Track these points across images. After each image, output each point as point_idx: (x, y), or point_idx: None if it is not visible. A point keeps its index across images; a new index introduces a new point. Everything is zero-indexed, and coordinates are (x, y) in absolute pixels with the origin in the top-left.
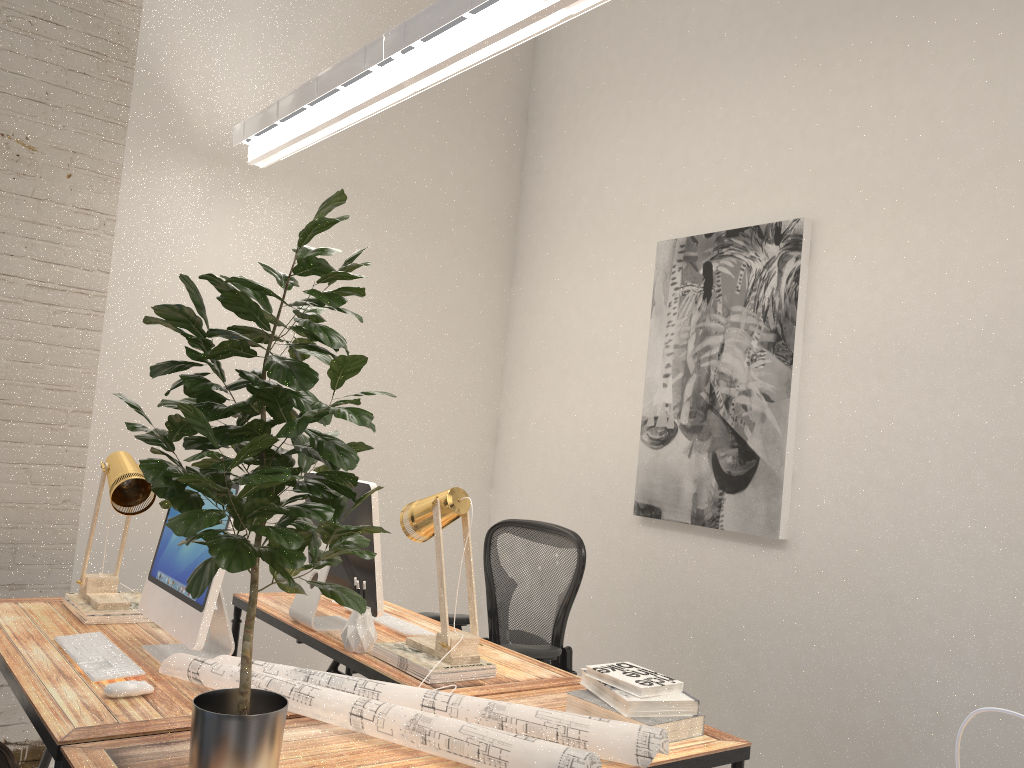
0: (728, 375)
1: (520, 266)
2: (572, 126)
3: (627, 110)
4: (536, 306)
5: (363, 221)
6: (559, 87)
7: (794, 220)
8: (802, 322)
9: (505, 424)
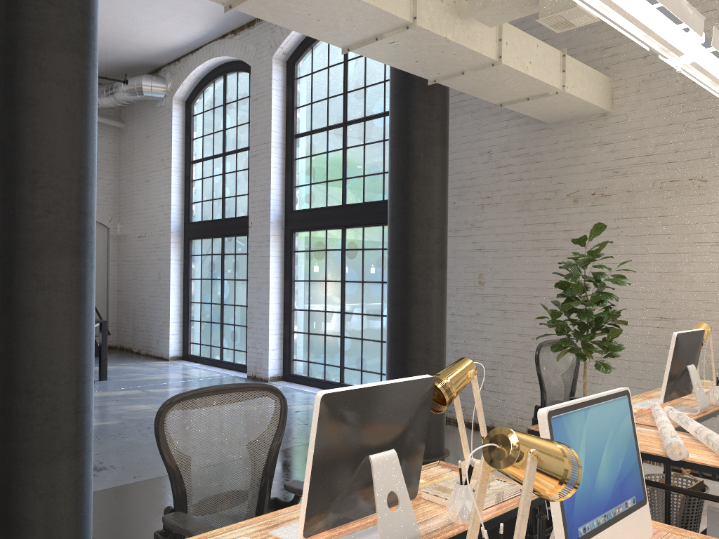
0: None
1: None
2: None
3: None
4: None
5: None
6: None
7: None
8: None
9: None
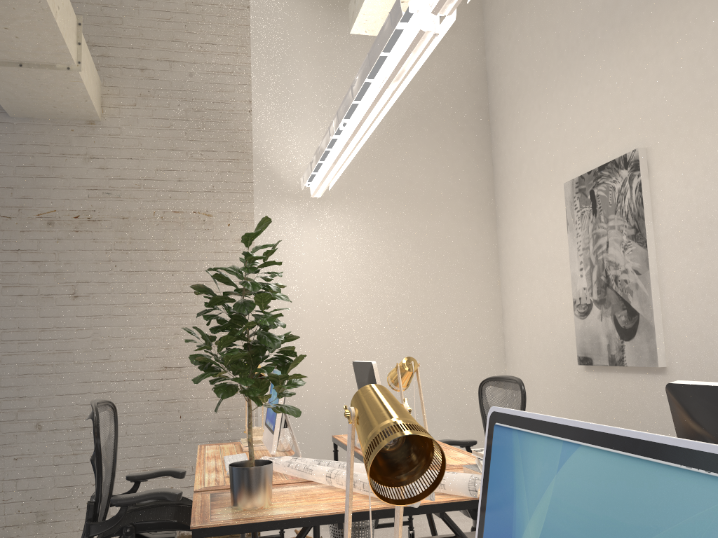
0: (613, 262)
1: (499, 216)
2: (512, 121)
3: (538, 103)
4: (511, 239)
5: (391, 211)
6: (502, 99)
7: (633, 151)
8: (650, 217)
9: (506, 318)
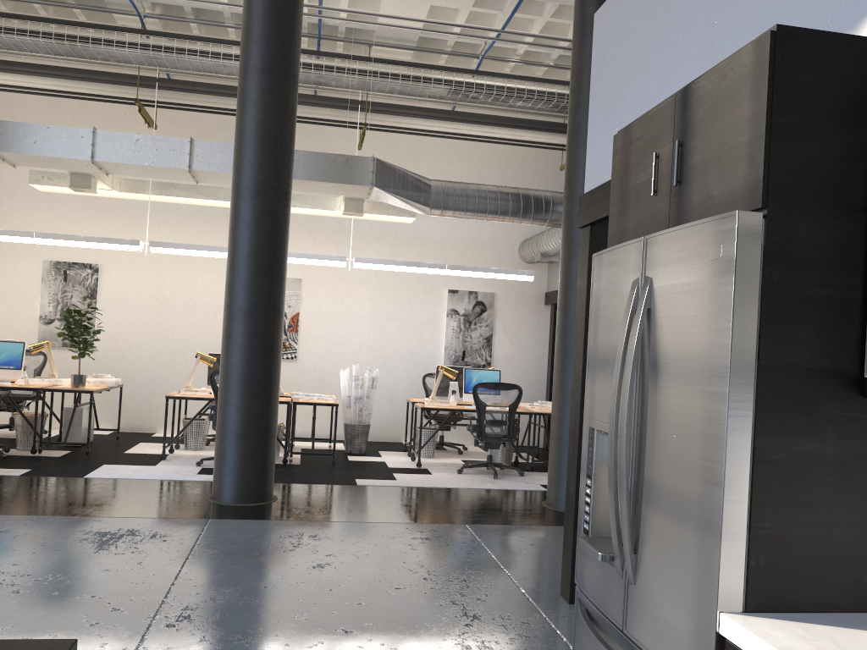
0: (74, 304)
1: None
2: None
3: (24, 209)
4: None
5: None
6: None
7: (96, 264)
8: (98, 291)
9: None
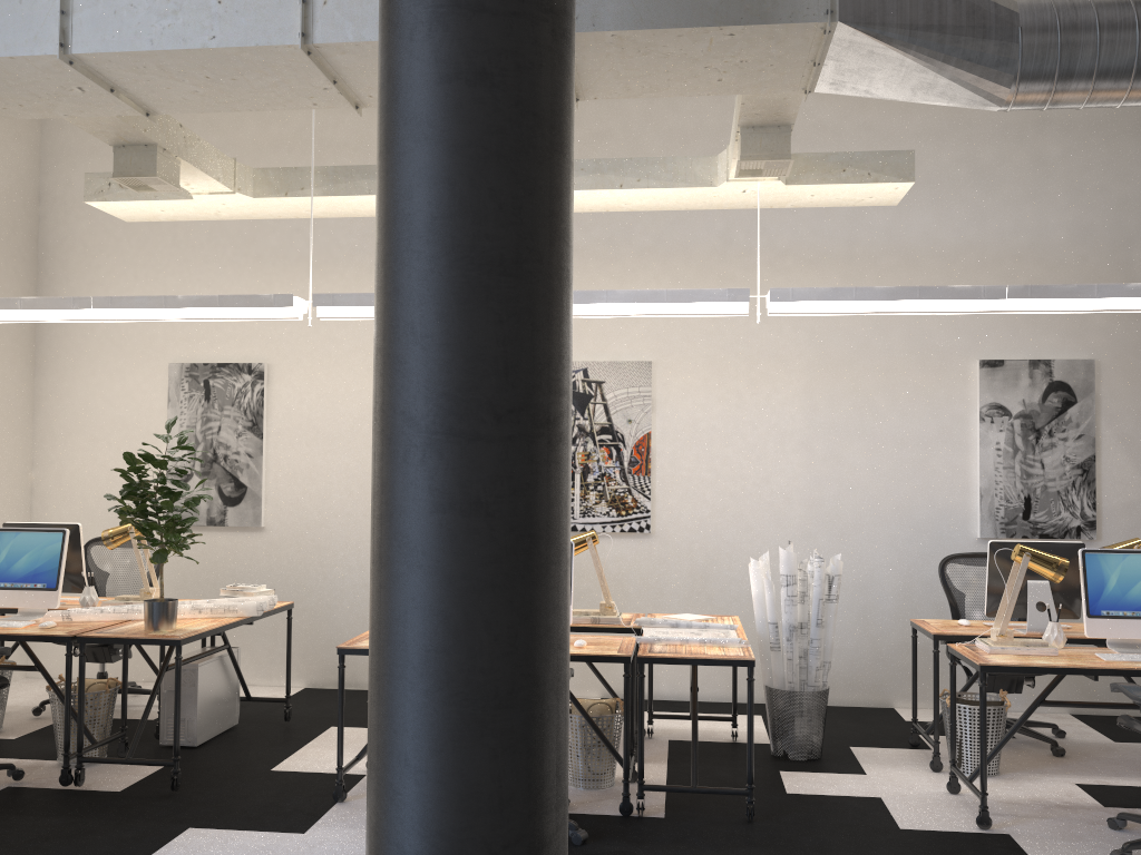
0: (225, 443)
1: (43, 363)
2: (85, 272)
3: (134, 273)
4: (63, 393)
5: None
6: (69, 240)
7: (259, 363)
8: (266, 416)
9: (40, 475)
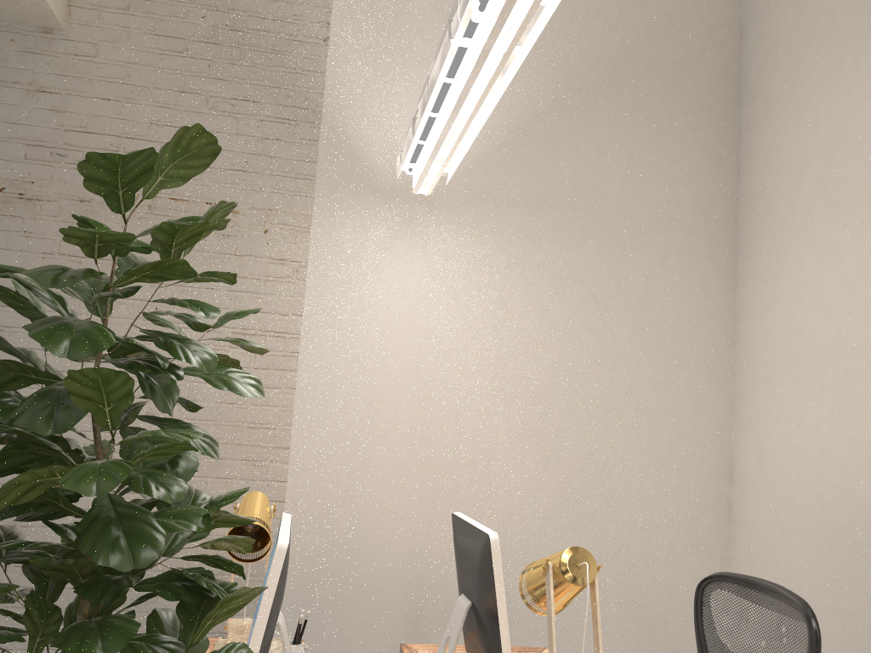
0: None
1: (743, 265)
2: (789, 96)
3: (854, 56)
4: (764, 307)
5: (552, 238)
6: (771, 58)
7: None
8: None
9: (740, 447)
